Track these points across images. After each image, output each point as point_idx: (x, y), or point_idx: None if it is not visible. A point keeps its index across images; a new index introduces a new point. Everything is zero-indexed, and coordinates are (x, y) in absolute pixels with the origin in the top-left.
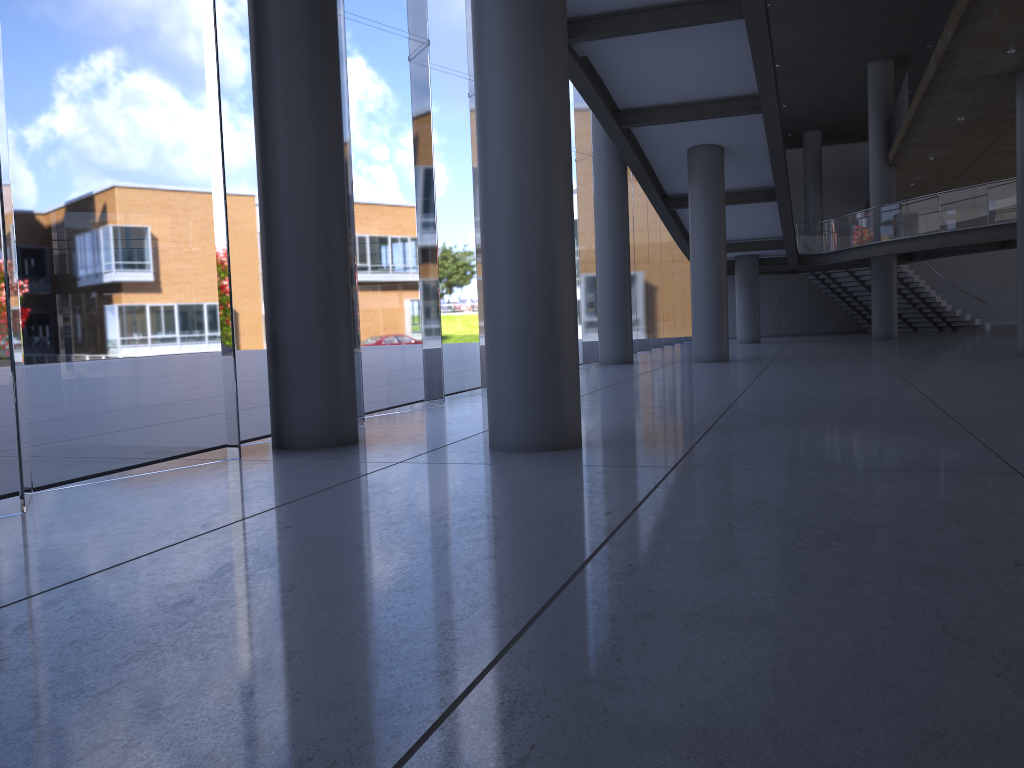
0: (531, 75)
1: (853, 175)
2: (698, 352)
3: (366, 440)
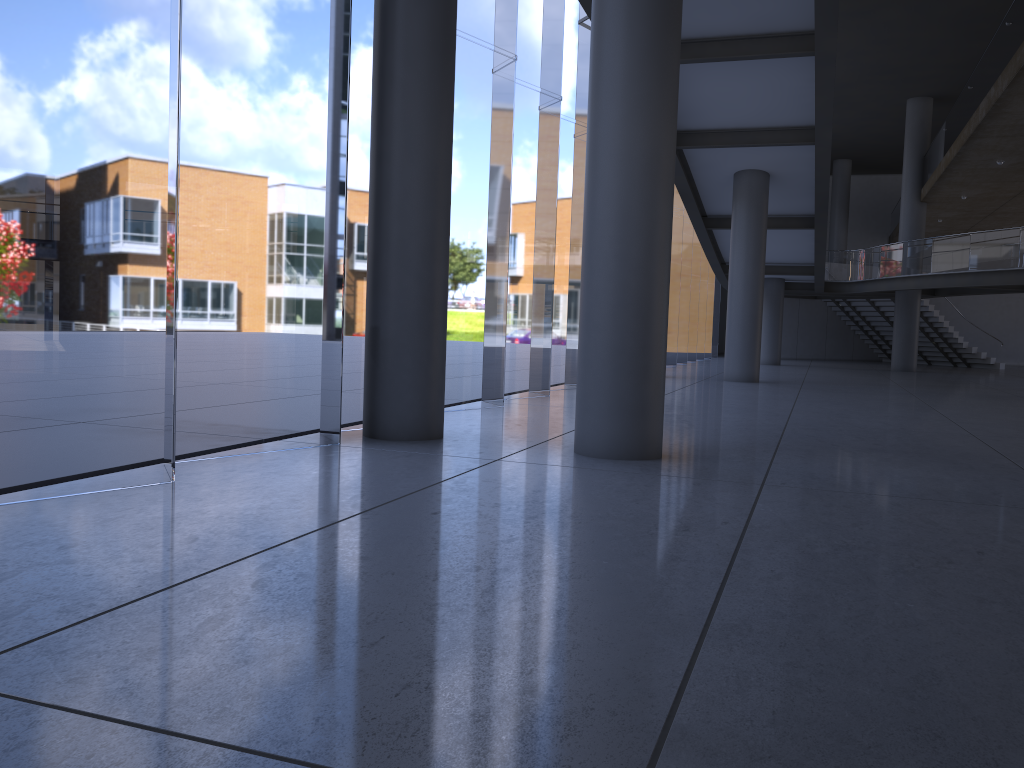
0: (646, 107)
1: (879, 206)
2: (729, 371)
3: (450, 436)
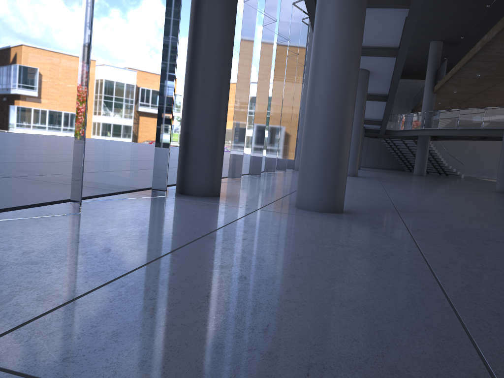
0: (350, 18)
1: (407, 94)
2: None
3: (223, 195)
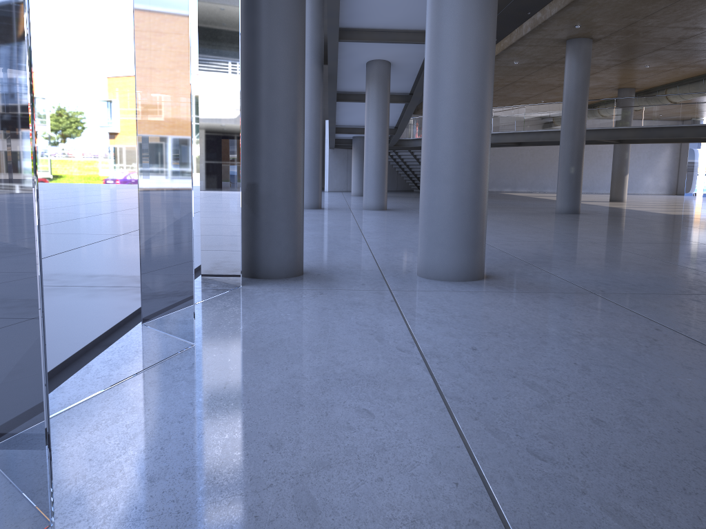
0: (486, 7)
1: None
2: (368, 203)
3: (305, 270)
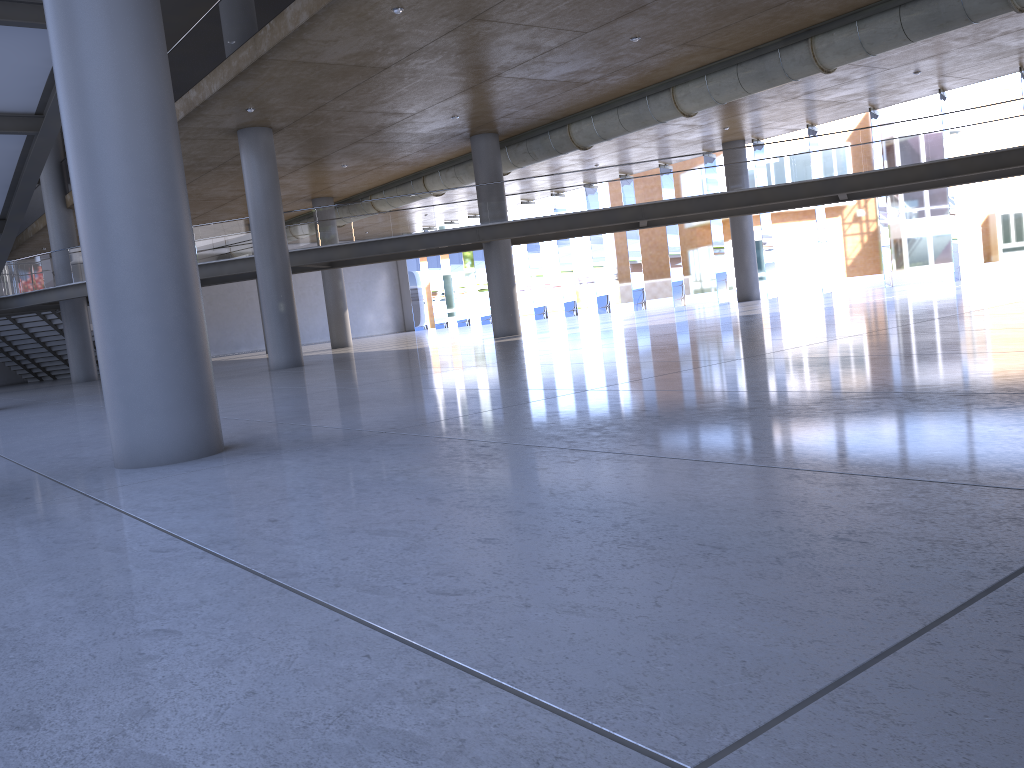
0: (151, 47)
1: None
2: None
3: None
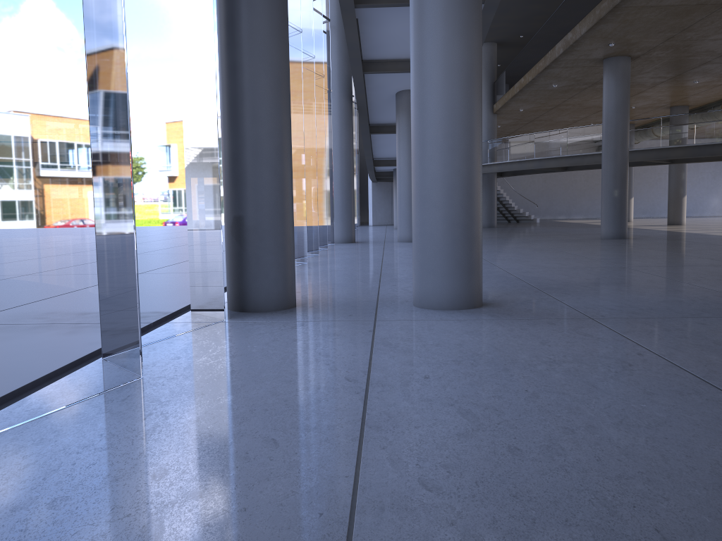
0: (467, 27)
1: None
2: (402, 235)
3: (299, 303)
